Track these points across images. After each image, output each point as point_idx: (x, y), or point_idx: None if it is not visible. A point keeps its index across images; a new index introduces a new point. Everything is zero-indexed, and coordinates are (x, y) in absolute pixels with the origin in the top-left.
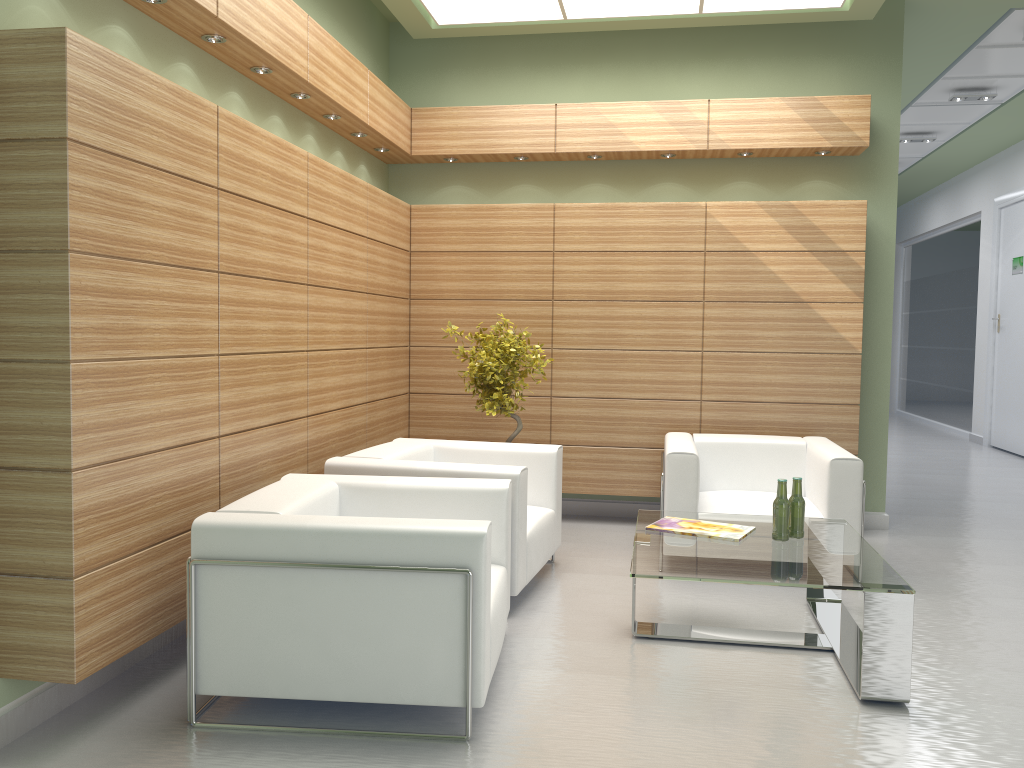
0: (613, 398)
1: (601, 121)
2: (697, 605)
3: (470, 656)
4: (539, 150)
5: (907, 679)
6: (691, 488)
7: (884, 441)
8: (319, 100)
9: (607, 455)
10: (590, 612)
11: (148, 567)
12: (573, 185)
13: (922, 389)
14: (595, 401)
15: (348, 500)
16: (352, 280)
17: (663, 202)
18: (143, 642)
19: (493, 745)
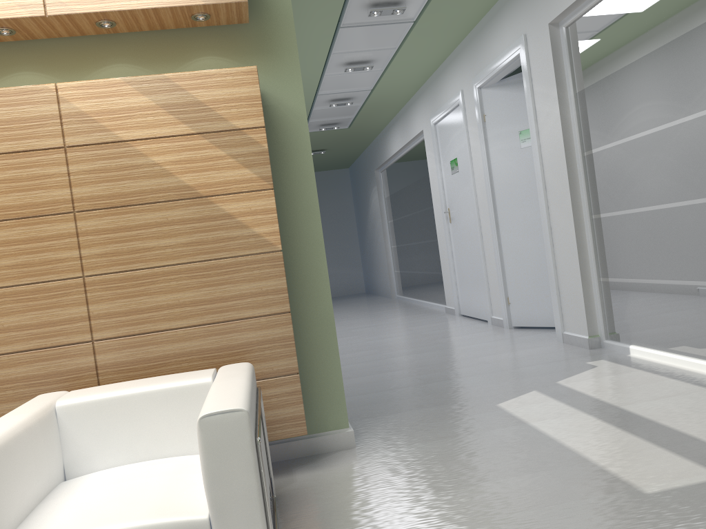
0: None
1: None
2: None
3: None
4: None
5: None
6: None
7: (335, 347)
8: None
9: None
10: None
11: None
12: None
13: (410, 277)
14: None
15: None
16: None
17: None
18: None
19: None
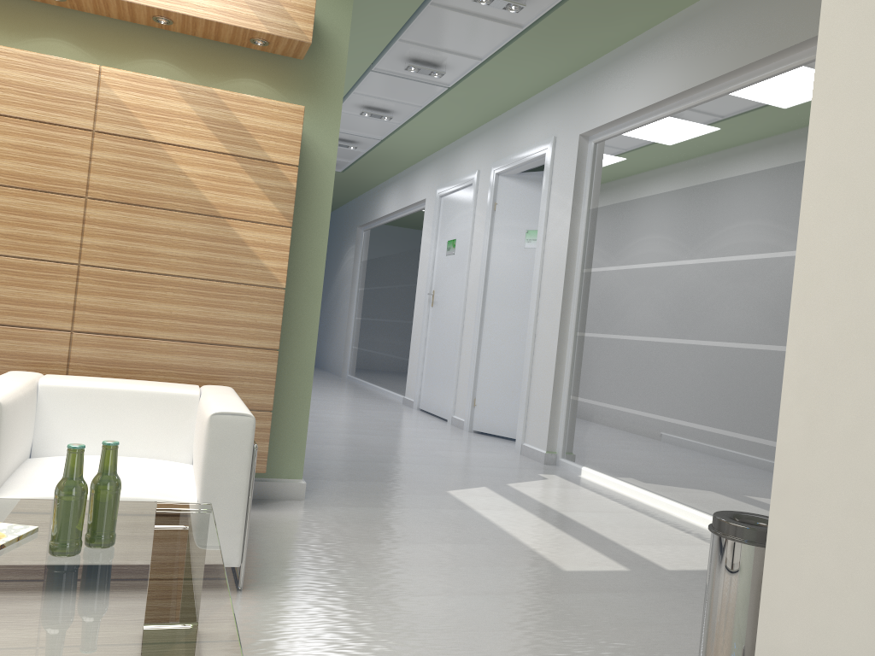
0: None
1: None
2: None
3: None
4: None
5: None
6: None
7: (308, 396)
8: None
9: None
10: None
11: None
12: None
13: (369, 357)
14: None
15: None
16: None
17: (38, 53)
18: None
19: None
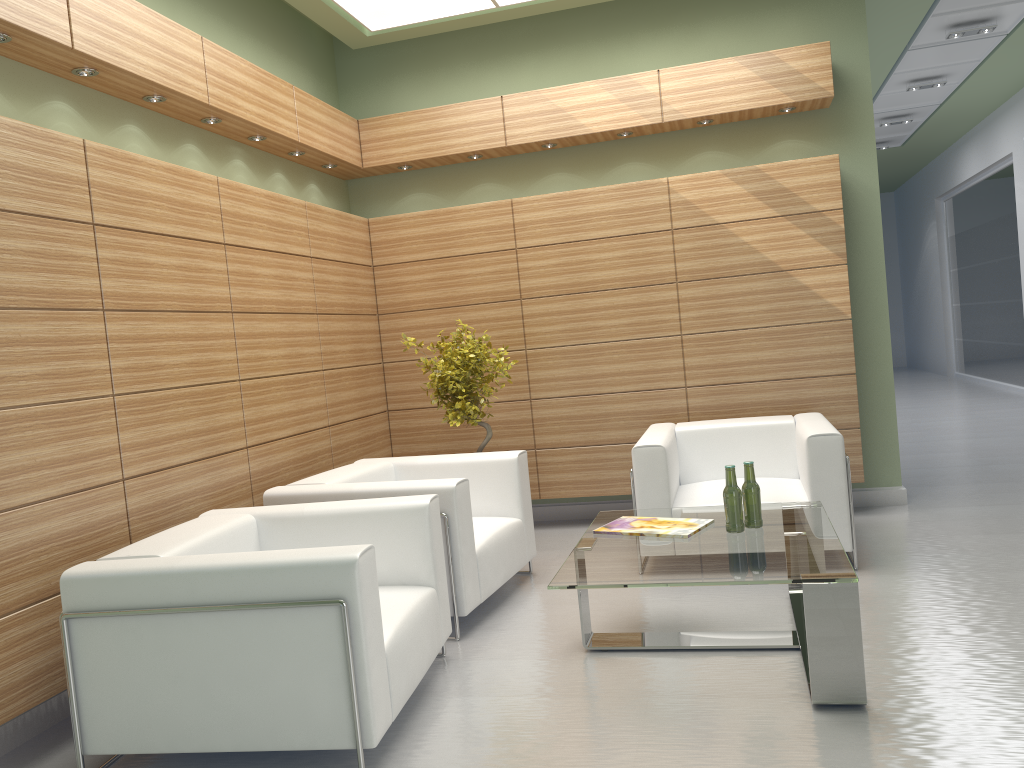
0: (594, 394)
1: (549, 107)
2: (668, 608)
3: (354, 693)
4: (490, 146)
5: (861, 678)
6: (662, 482)
7: (892, 410)
8: (233, 122)
9: (595, 454)
10: (550, 626)
11: (36, 624)
12: (534, 178)
13: (977, 348)
14: (576, 399)
15: (267, 532)
16: (294, 302)
17: (623, 183)
18: (37, 703)
19: None
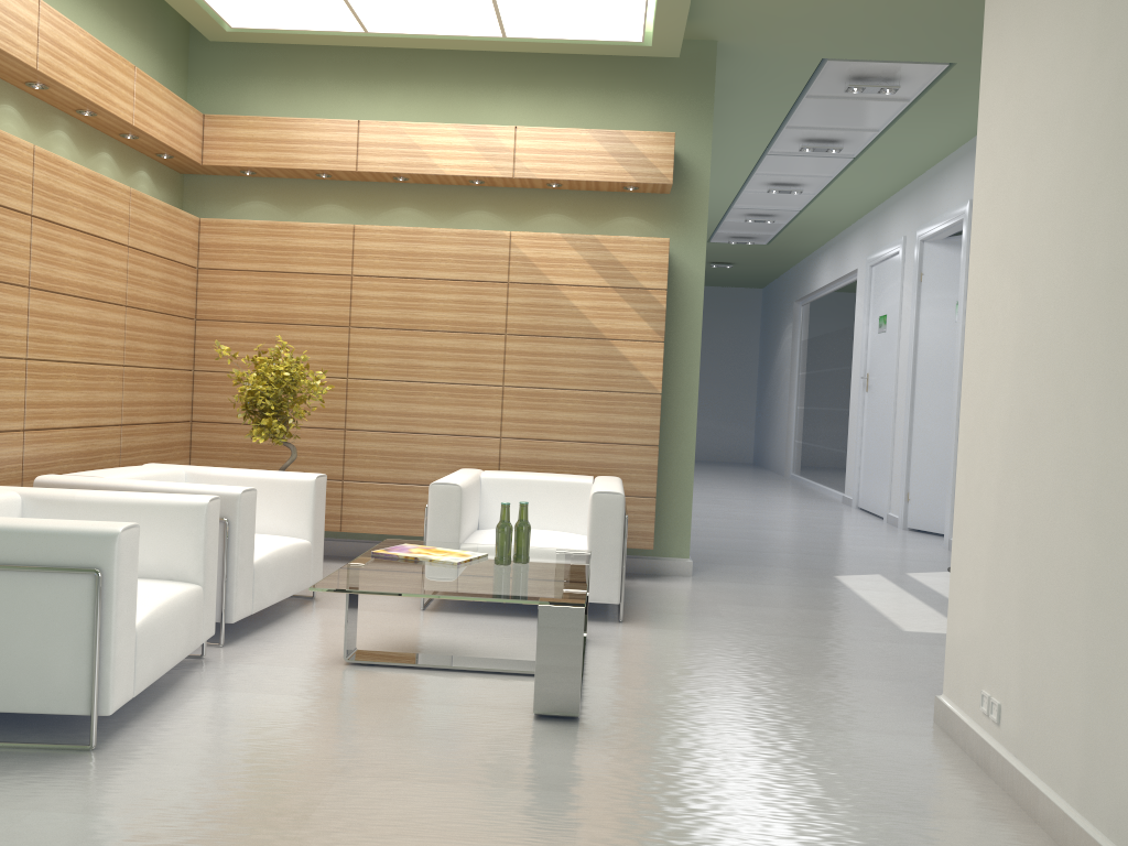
0: (411, 433)
1: (405, 141)
2: (437, 637)
3: (96, 660)
4: (340, 168)
5: (577, 693)
6: (454, 520)
7: (690, 485)
8: (62, 92)
9: (402, 493)
10: (318, 642)
11: None
12: (382, 208)
13: (811, 452)
14: (391, 435)
15: (31, 512)
16: (102, 290)
17: (467, 229)
18: None
19: (117, 754)
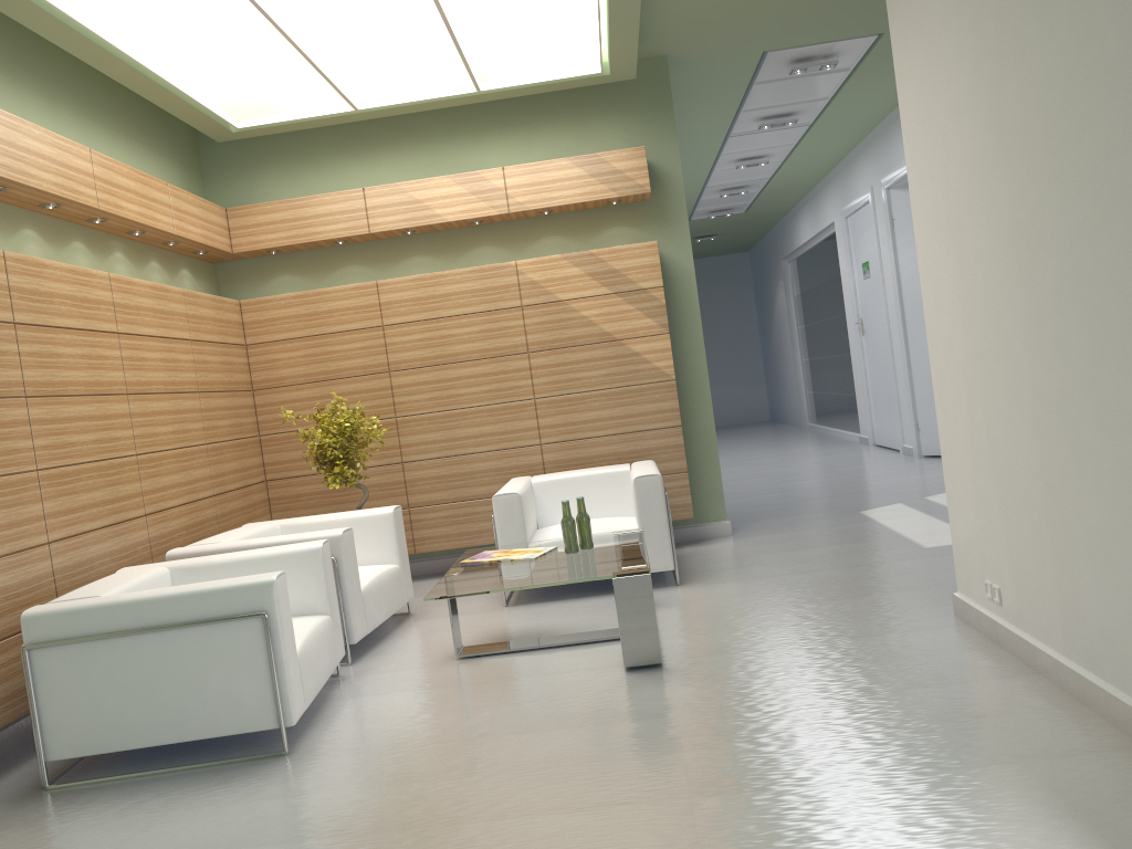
0: (461, 455)
1: (408, 199)
2: (526, 625)
3: (277, 684)
4: (354, 233)
5: (657, 644)
6: (519, 524)
7: (716, 455)
8: (117, 221)
9: (463, 509)
10: (428, 647)
11: None
12: (396, 260)
13: (823, 400)
14: (444, 460)
15: (180, 581)
16: (179, 382)
17: (477, 266)
18: None
19: (307, 754)
